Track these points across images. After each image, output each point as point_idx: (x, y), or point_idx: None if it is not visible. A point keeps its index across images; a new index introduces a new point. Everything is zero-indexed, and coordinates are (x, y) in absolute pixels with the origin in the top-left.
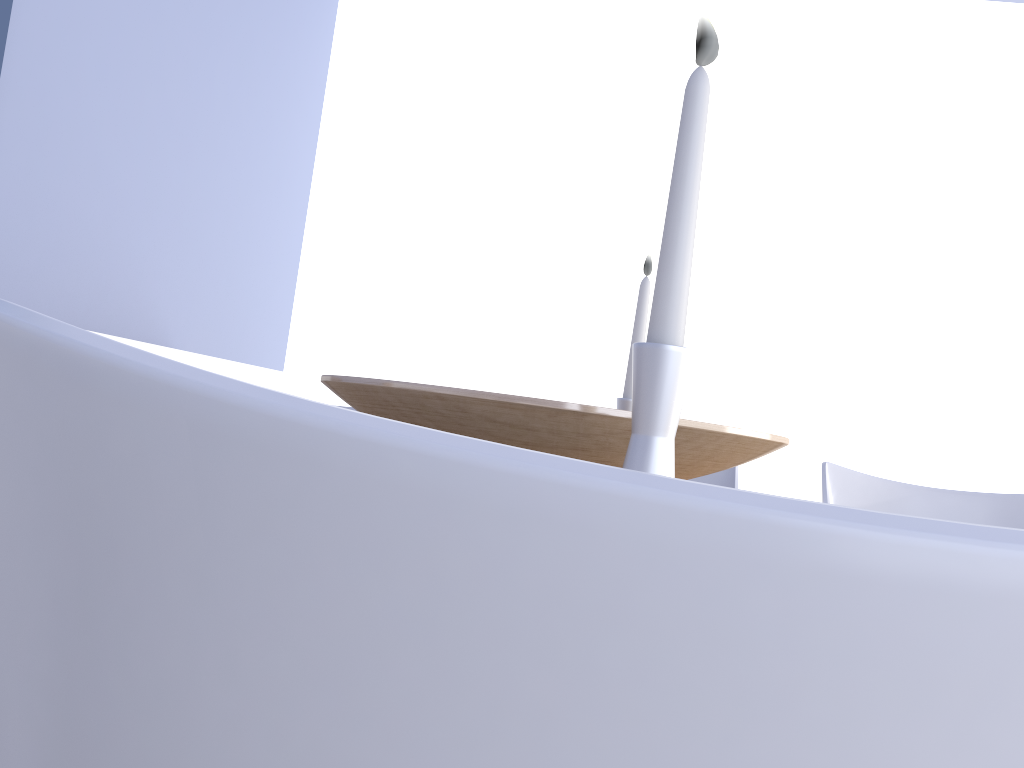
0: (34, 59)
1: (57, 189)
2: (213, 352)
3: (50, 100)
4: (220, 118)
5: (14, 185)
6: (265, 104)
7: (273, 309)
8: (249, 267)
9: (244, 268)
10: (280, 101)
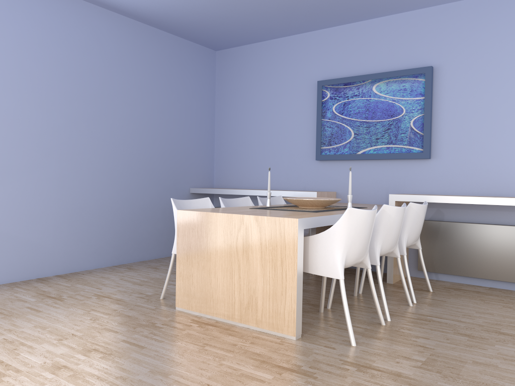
0: (451, 134)
1: (467, 159)
2: None
3: (459, 140)
4: None
5: (450, 163)
6: None
7: None
8: None
9: None
10: None
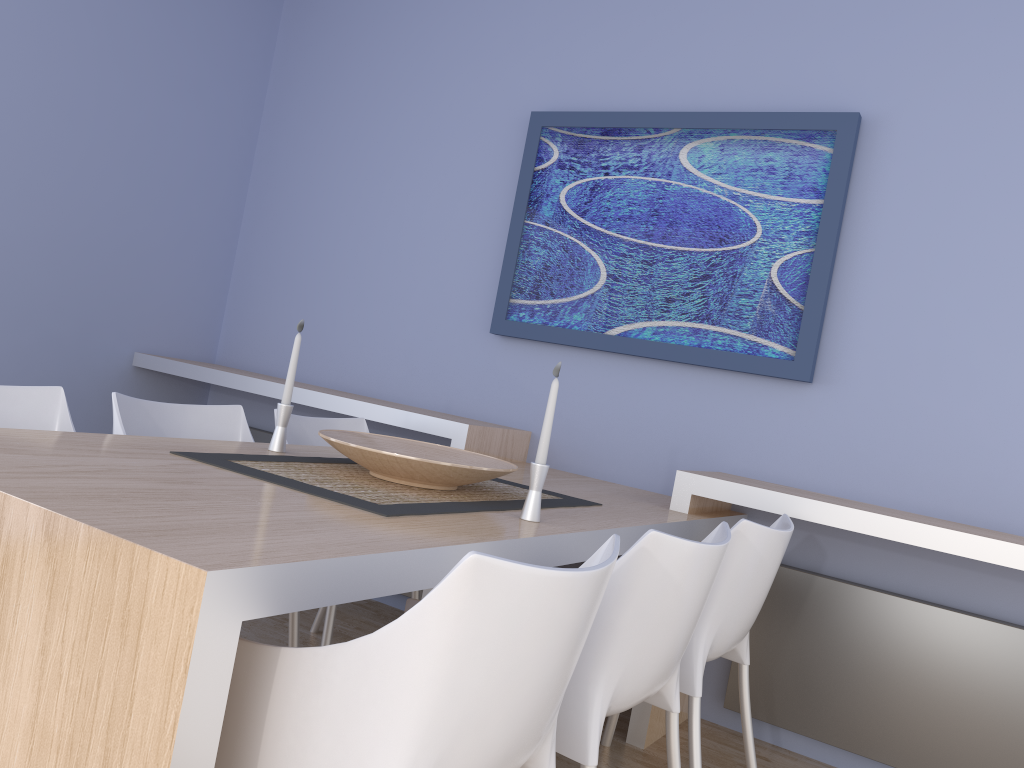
0: (884, 321)
1: (918, 403)
2: None
3: (904, 343)
4: None
5: (868, 406)
6: None
7: None
8: None
9: None
10: None
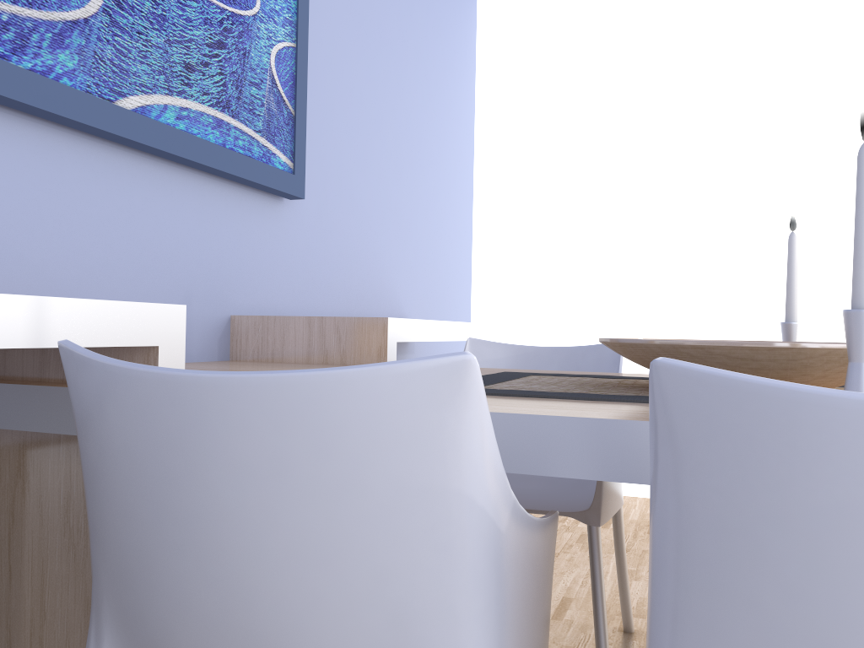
0: (315, 137)
1: (334, 220)
2: (428, 313)
3: (325, 161)
4: (415, 143)
5: (313, 223)
6: (440, 124)
7: (460, 274)
8: (442, 247)
9: (439, 248)
10: (448, 119)
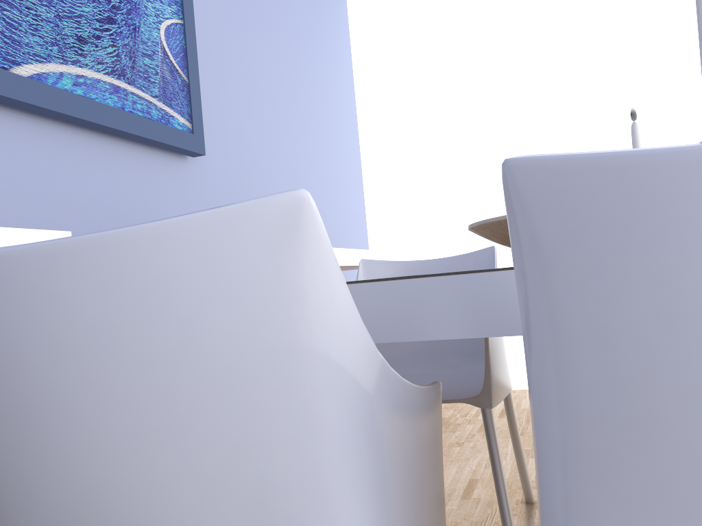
0: (211, 103)
1: (237, 174)
2: None
3: (223, 124)
4: (303, 109)
5: (218, 178)
6: (324, 93)
7: (355, 218)
8: (338, 195)
9: (335, 197)
10: (331, 88)
